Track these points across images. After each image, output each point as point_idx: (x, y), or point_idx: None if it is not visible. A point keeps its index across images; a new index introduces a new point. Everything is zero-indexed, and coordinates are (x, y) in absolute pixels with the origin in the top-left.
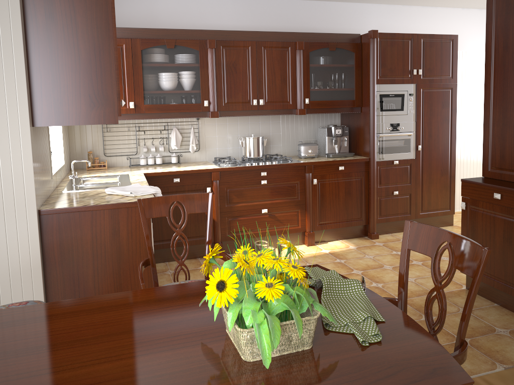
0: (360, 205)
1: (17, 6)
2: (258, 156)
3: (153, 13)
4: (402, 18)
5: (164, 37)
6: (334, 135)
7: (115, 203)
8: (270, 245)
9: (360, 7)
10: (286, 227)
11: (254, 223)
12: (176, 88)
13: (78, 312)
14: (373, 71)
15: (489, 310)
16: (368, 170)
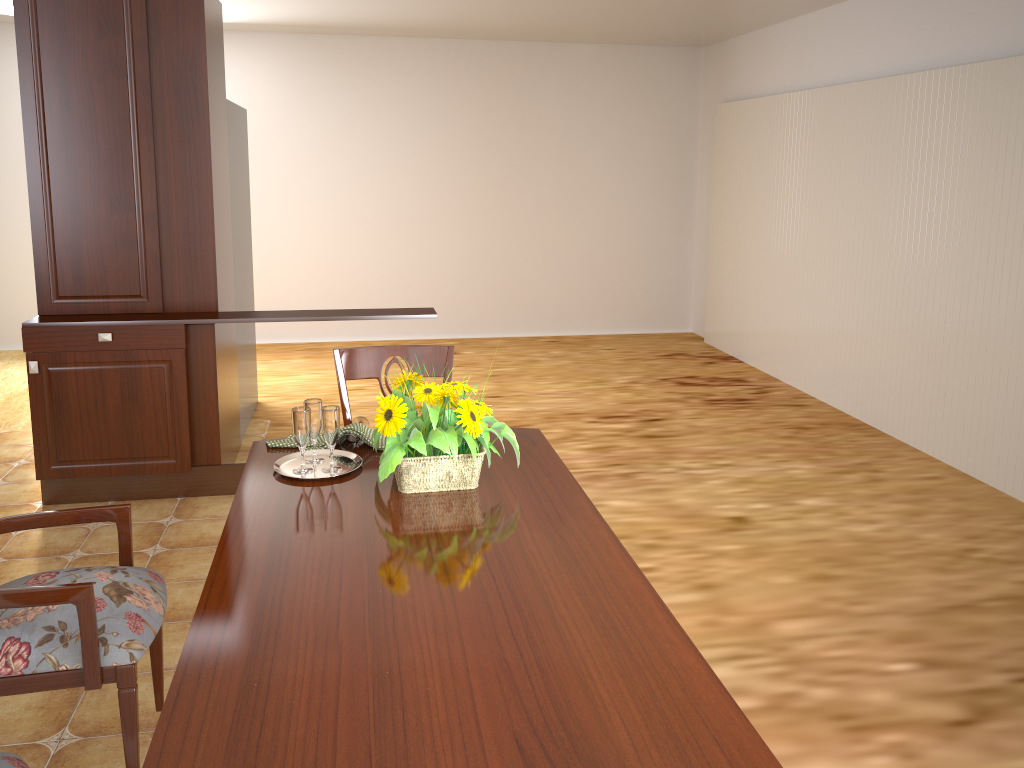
0: None
1: None
2: None
3: None
4: None
5: None
6: None
7: None
8: None
9: None
10: None
11: None
12: None
13: (267, 582)
14: None
15: None
16: None
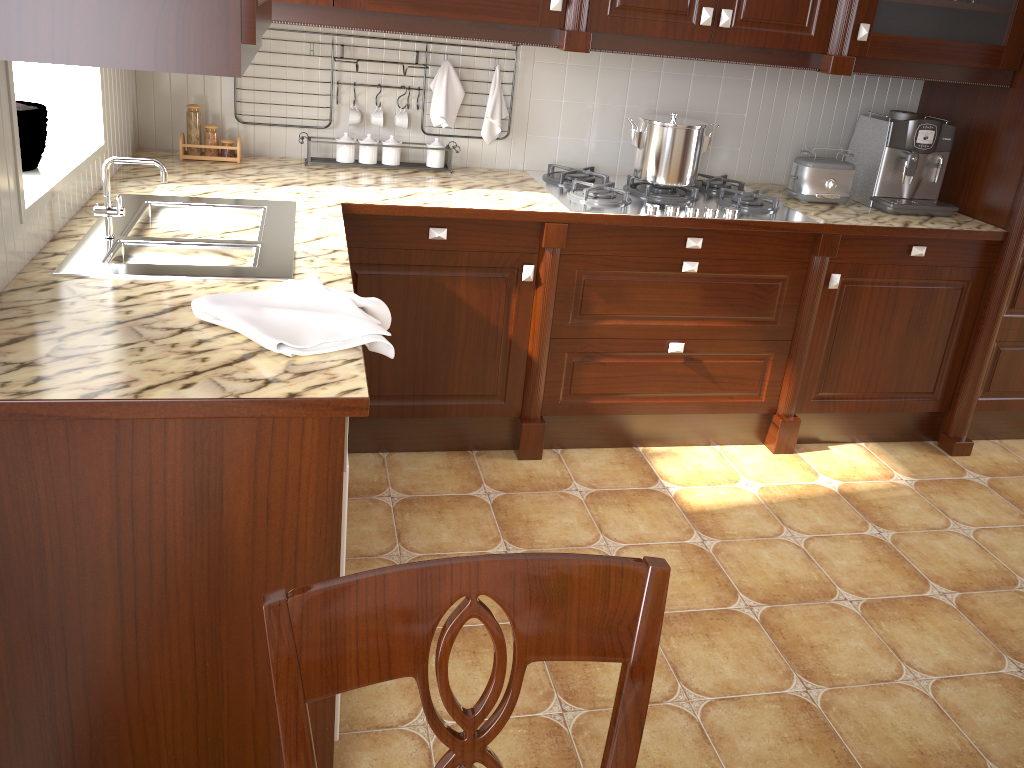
0: (941, 360)
1: None
2: (680, 184)
3: None
4: None
5: None
6: (909, 146)
7: (212, 398)
8: (671, 438)
9: None
10: (725, 397)
11: (641, 378)
12: None
13: None
14: None
15: None
16: (990, 264)
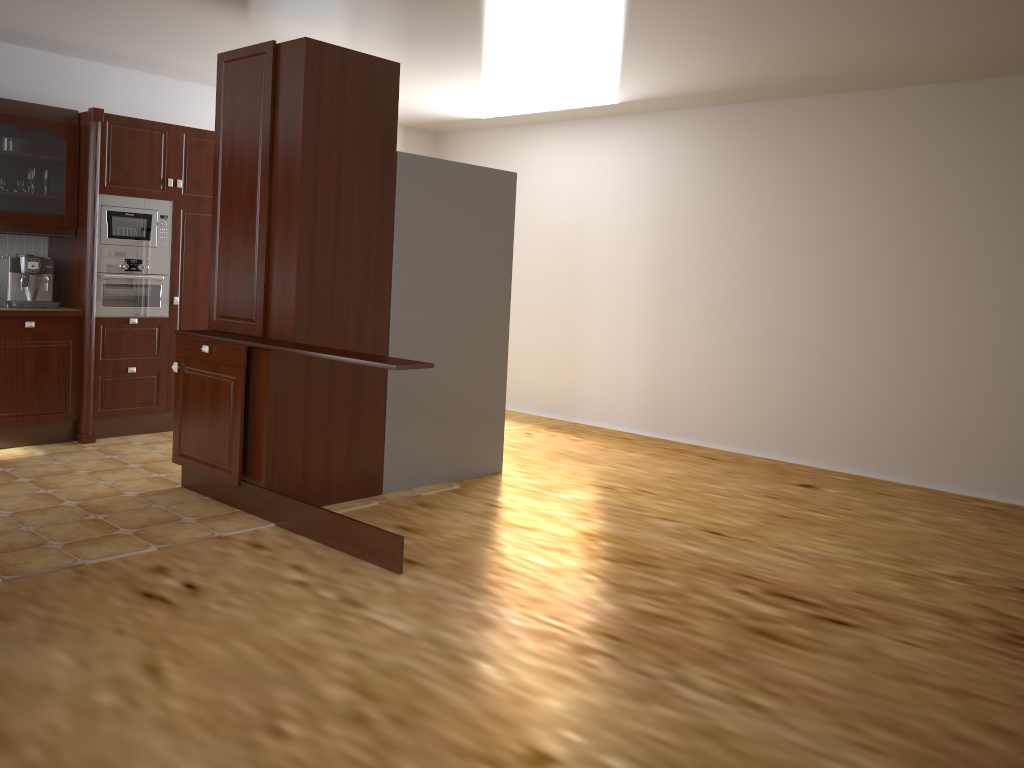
0: (66, 388)
1: None
2: None
3: None
4: (170, 97)
5: None
6: (24, 271)
7: None
8: None
9: (94, 68)
10: None
11: None
12: None
13: None
14: (94, 173)
15: (192, 503)
16: (82, 330)
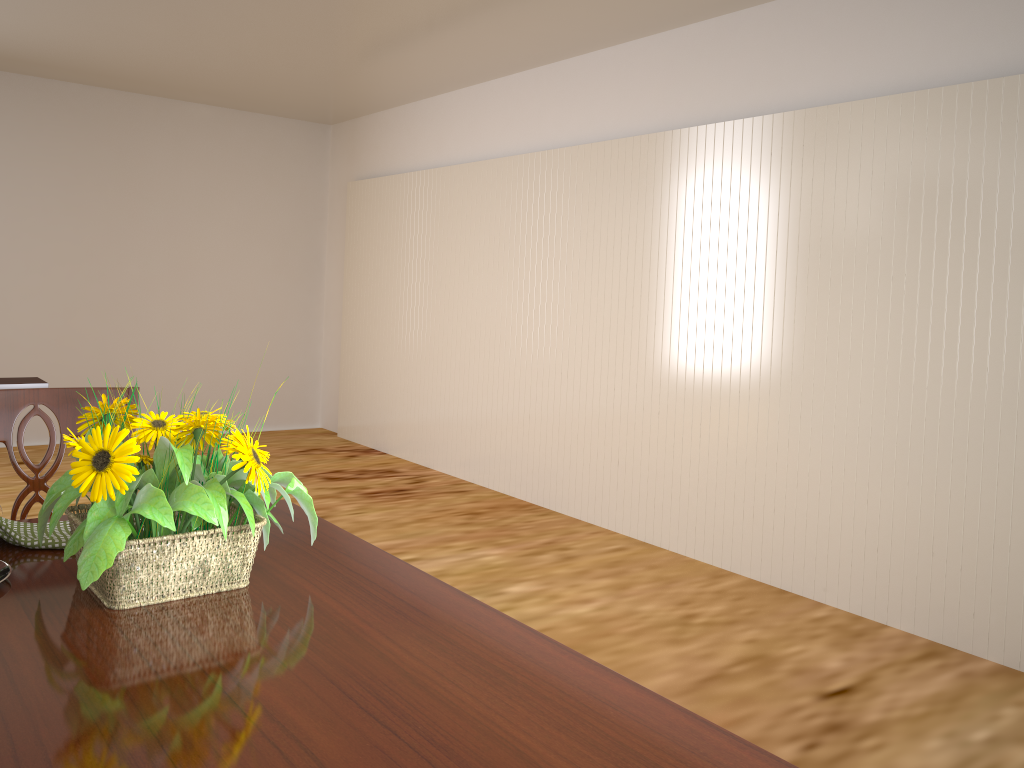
0: None
1: None
2: None
3: None
4: None
5: None
6: None
7: None
8: None
9: None
10: None
11: None
12: None
13: None
14: None
15: None
16: None
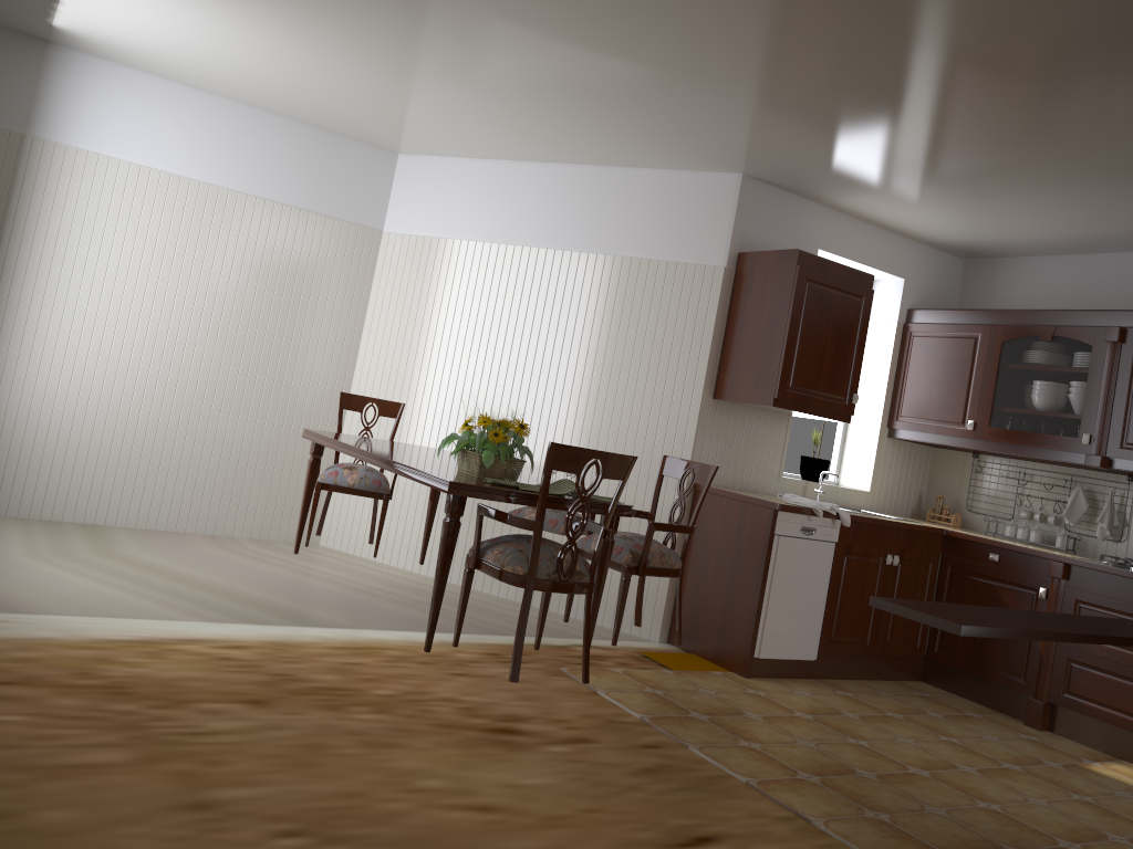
0: None
1: (719, 281)
2: None
3: (1088, 287)
4: None
5: (1041, 323)
6: None
7: (746, 495)
8: None
9: None
10: None
11: (1121, 696)
12: (1042, 407)
13: None
14: None
15: None
16: None
